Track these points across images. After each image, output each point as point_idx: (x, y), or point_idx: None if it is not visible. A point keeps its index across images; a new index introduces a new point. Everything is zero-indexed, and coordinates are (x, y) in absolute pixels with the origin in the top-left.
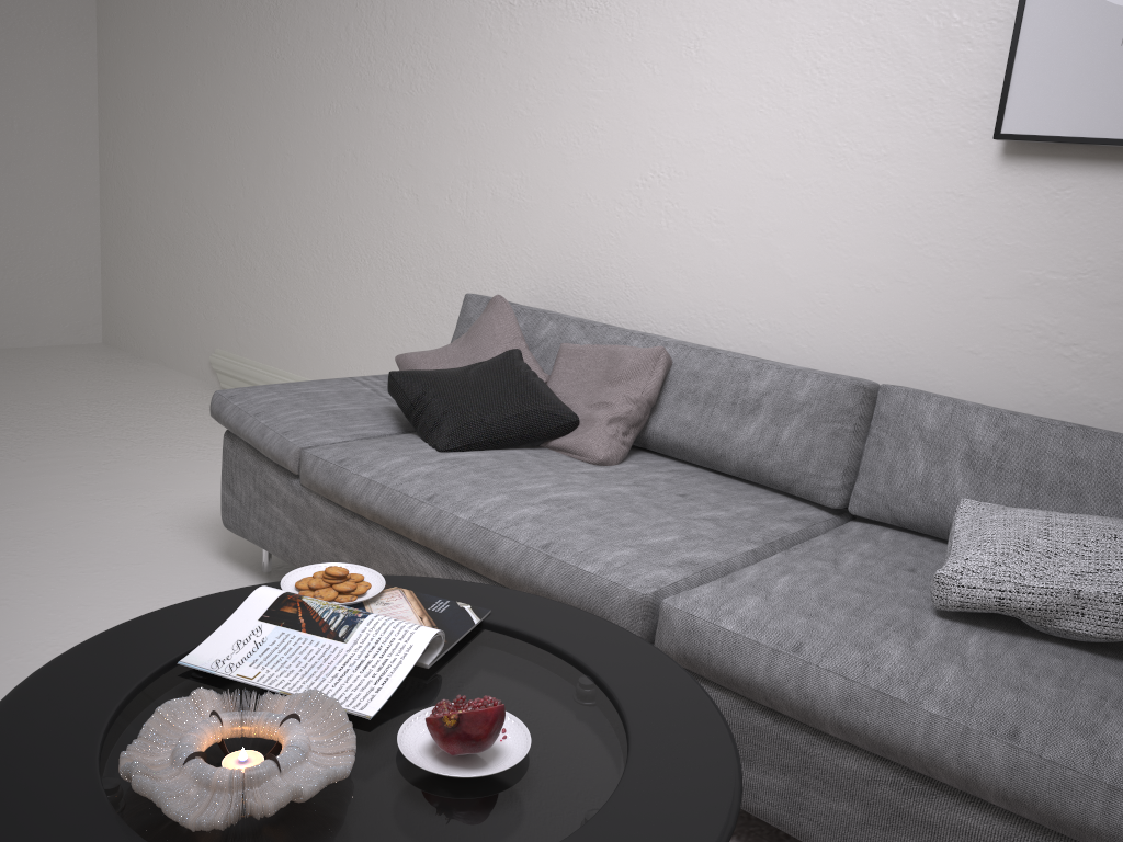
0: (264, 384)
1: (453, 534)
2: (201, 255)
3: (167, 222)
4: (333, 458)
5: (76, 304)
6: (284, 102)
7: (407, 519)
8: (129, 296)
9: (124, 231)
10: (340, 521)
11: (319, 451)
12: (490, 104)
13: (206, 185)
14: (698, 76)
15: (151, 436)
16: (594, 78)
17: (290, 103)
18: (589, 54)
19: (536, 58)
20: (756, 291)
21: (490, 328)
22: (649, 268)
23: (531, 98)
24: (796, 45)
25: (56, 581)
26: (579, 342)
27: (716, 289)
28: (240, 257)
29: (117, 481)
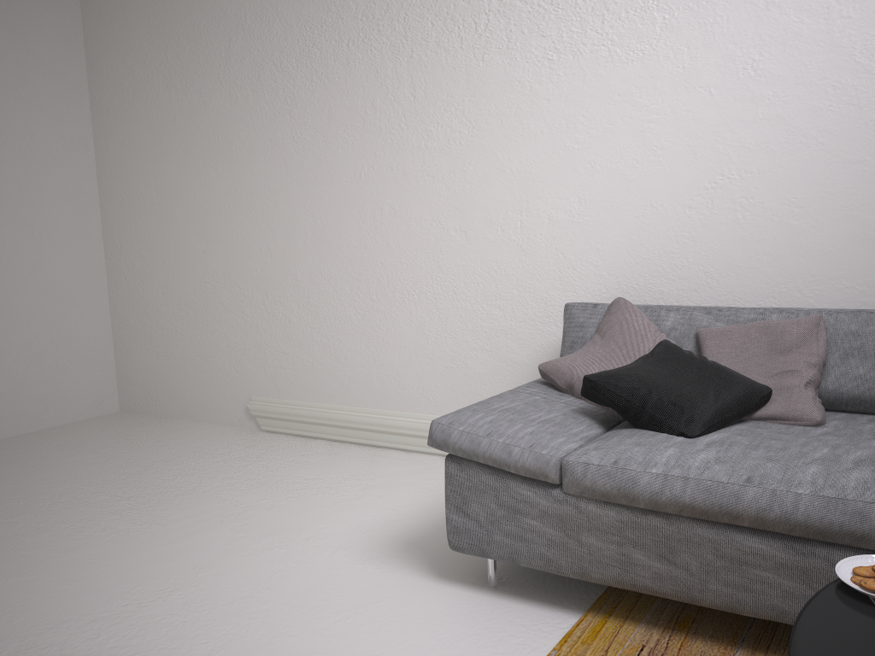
0: (313, 419)
1: (803, 510)
2: (227, 318)
3: (186, 294)
4: (604, 461)
5: (95, 380)
6: (309, 174)
7: (734, 504)
8: (148, 365)
9: (137, 309)
10: (627, 520)
11: (581, 457)
12: (537, 144)
13: (228, 257)
14: (758, 90)
15: (251, 482)
16: (648, 107)
17: (315, 174)
18: (639, 88)
19: (583, 100)
20: (848, 258)
21: (629, 326)
22: (729, 256)
23: (581, 133)
24: (859, 51)
25: (323, 636)
26: (712, 325)
27: (805, 264)
28: (272, 312)
29: (268, 528)
